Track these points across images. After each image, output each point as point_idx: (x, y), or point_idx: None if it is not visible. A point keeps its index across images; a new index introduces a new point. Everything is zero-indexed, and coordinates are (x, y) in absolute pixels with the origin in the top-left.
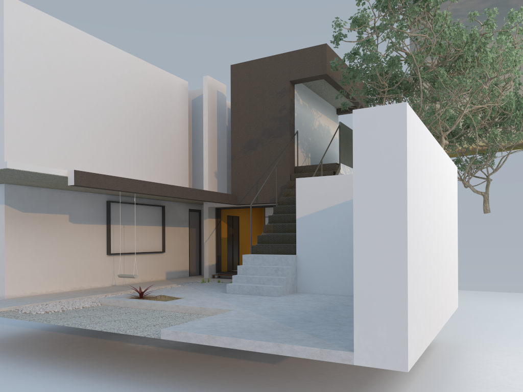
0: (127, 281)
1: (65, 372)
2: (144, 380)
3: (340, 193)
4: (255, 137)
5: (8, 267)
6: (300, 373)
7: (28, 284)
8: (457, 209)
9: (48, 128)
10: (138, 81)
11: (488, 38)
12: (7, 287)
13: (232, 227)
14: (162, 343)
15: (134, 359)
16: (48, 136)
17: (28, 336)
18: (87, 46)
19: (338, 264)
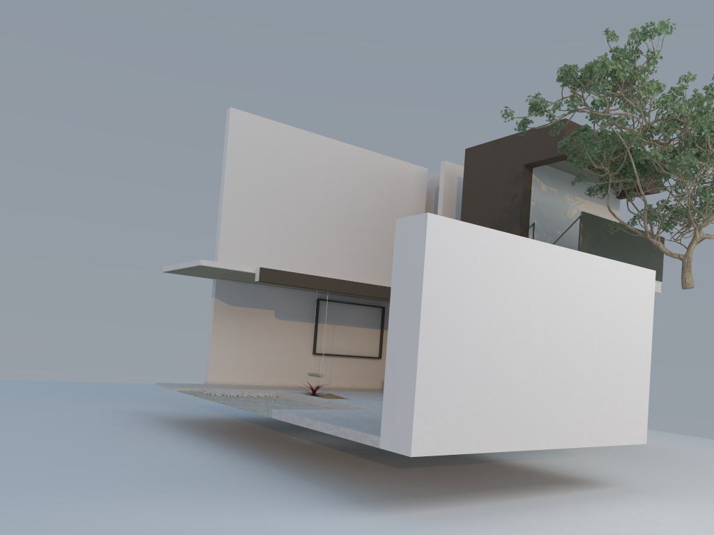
0: (333, 384)
1: (217, 444)
2: (267, 458)
3: None
4: None
5: (213, 355)
6: (407, 477)
7: (230, 373)
8: (651, 322)
9: (261, 227)
10: (363, 174)
11: None
12: (210, 373)
13: None
14: (322, 441)
15: (280, 446)
16: (260, 234)
17: (221, 421)
18: (308, 144)
19: None
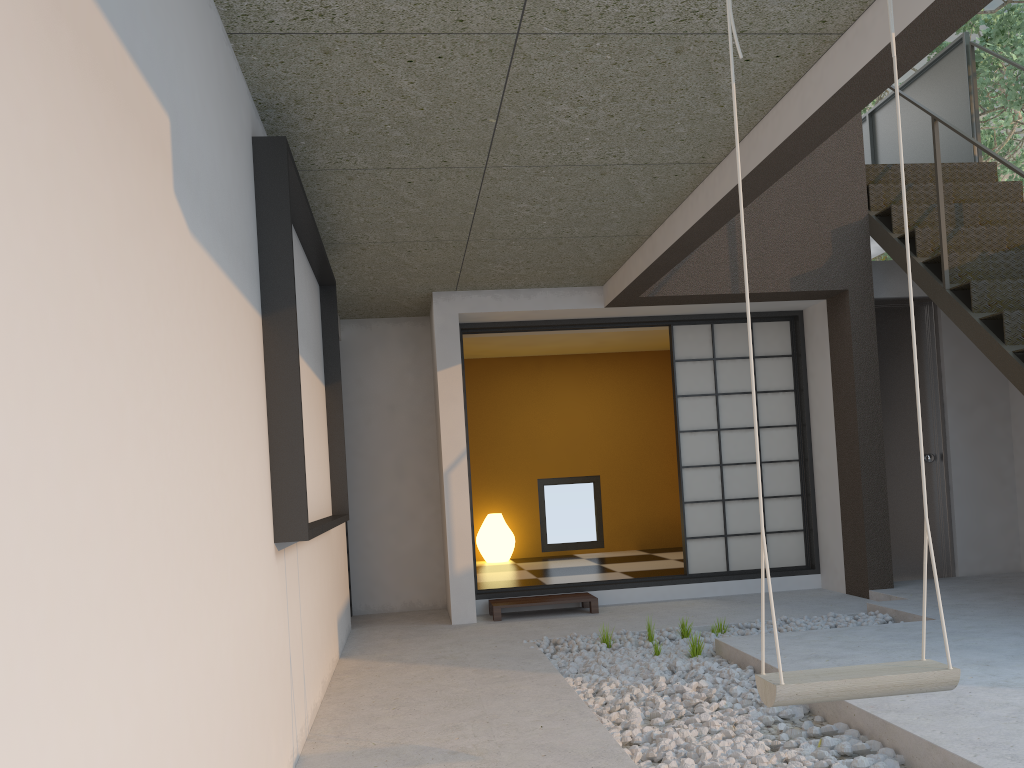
0: (309, 711)
1: None
2: None
3: None
4: None
5: None
6: None
7: None
8: None
9: None
10: None
11: None
12: None
13: None
14: None
15: None
16: None
17: None
18: None
19: None
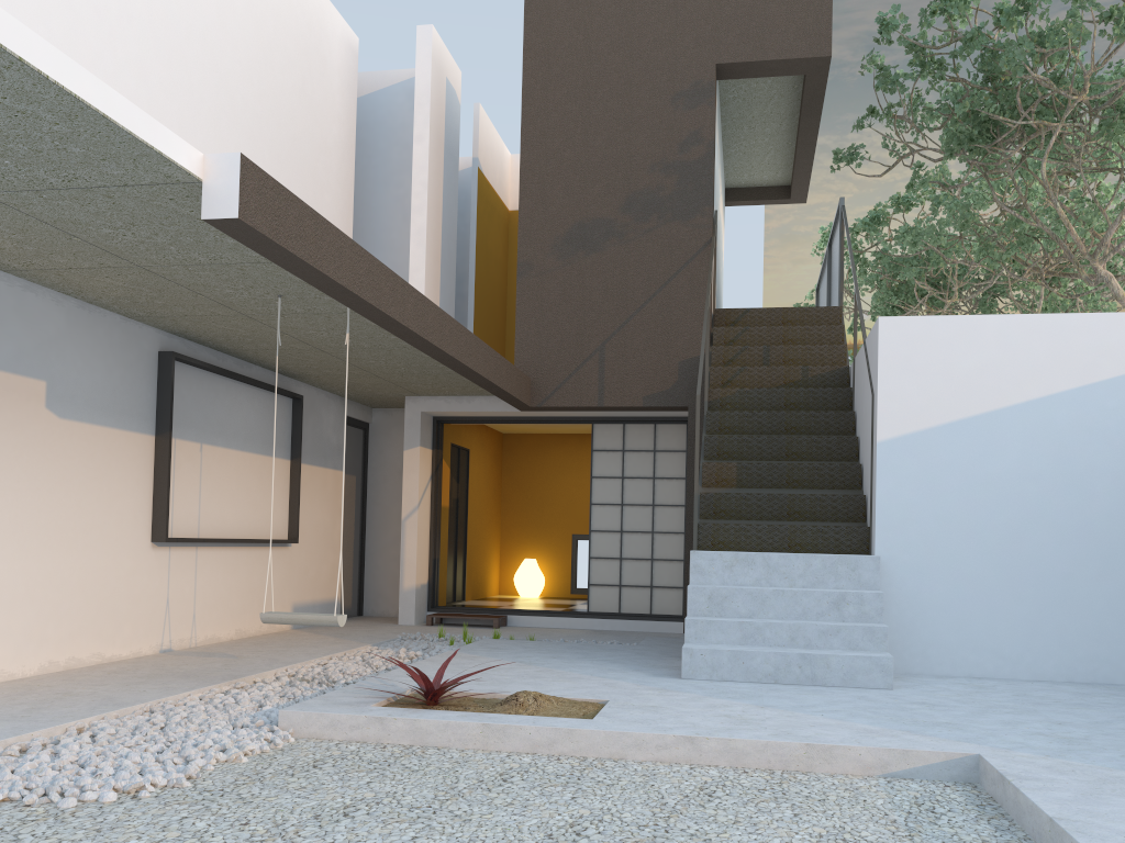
0: (201, 636)
1: None
2: None
3: (1033, 370)
4: (600, 213)
5: None
6: None
7: None
8: None
9: None
10: None
11: None
12: None
13: (456, 479)
14: None
15: None
16: None
17: None
18: None
19: (1021, 586)
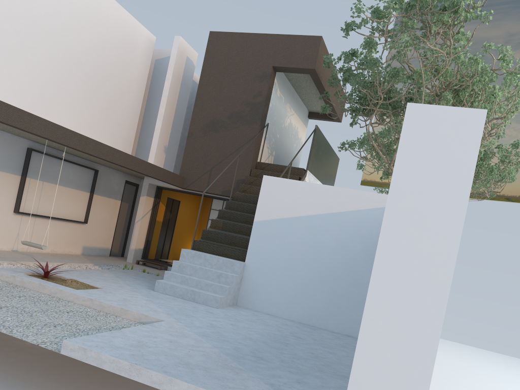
0: (33, 249)
1: None
2: None
3: (311, 204)
4: (220, 118)
5: None
6: None
7: None
8: None
9: None
10: (98, 18)
11: (494, 76)
12: None
13: (170, 211)
14: None
15: (17, 360)
16: None
17: None
18: None
19: (291, 283)
